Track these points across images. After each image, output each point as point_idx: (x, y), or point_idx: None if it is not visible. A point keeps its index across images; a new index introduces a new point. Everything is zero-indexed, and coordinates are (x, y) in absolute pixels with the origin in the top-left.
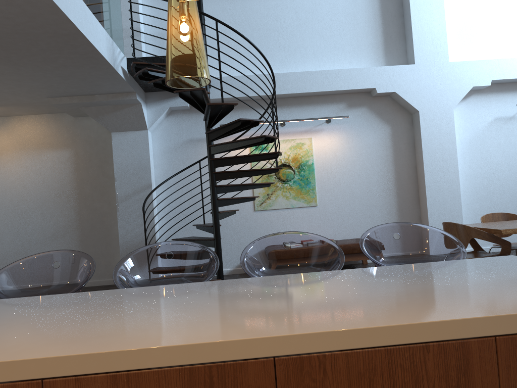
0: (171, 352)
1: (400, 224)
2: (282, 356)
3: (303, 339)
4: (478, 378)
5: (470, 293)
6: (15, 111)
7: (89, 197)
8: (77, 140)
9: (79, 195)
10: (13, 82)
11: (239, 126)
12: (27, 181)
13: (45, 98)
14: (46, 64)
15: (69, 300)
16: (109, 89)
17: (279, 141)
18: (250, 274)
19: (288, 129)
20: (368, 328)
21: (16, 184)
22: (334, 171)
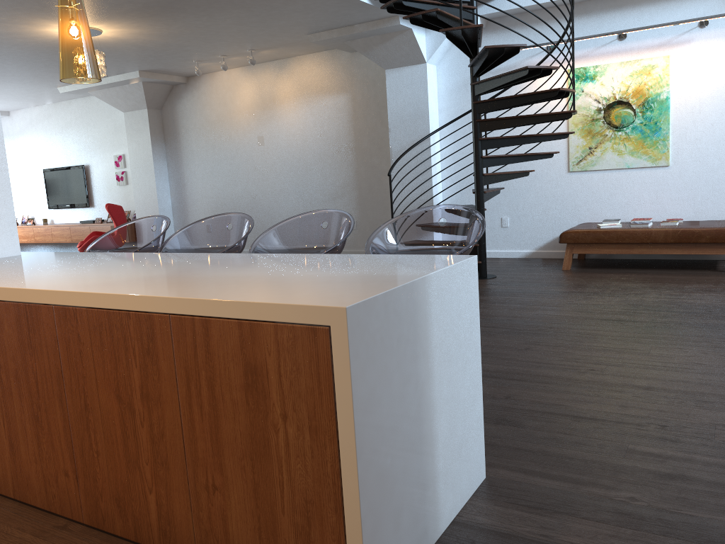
0: (8, 292)
1: (449, 207)
2: (58, 305)
3: (64, 295)
4: (160, 346)
5: (241, 282)
6: (289, 52)
7: (366, 151)
8: (354, 82)
9: (357, 149)
10: (259, 24)
11: (495, 56)
12: (307, 133)
13: (305, 36)
14: (271, 2)
15: (91, 257)
16: (364, 17)
17: (614, 64)
18: (251, 250)
19: (630, 44)
20: (96, 293)
21: (297, 136)
22: (706, 108)
